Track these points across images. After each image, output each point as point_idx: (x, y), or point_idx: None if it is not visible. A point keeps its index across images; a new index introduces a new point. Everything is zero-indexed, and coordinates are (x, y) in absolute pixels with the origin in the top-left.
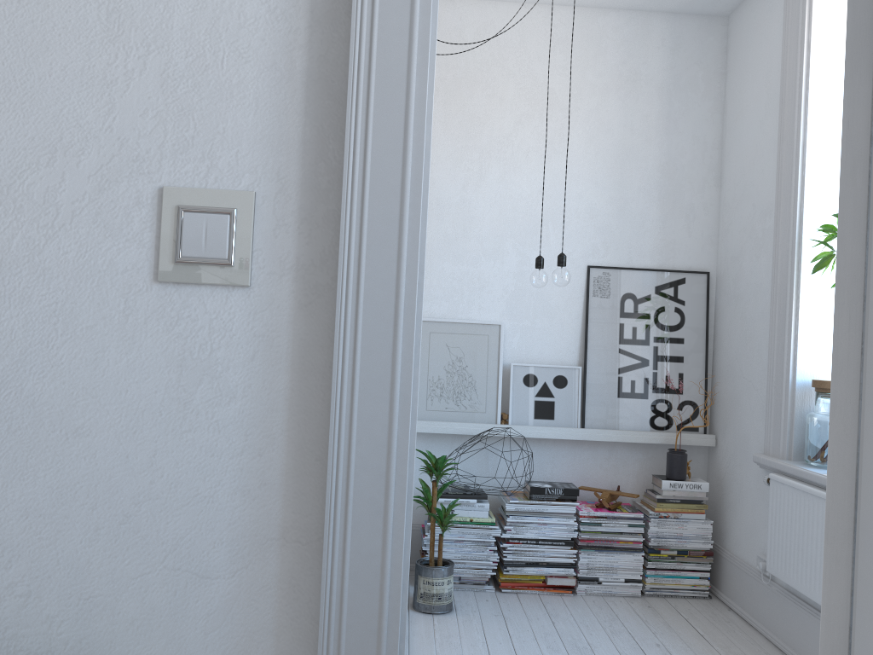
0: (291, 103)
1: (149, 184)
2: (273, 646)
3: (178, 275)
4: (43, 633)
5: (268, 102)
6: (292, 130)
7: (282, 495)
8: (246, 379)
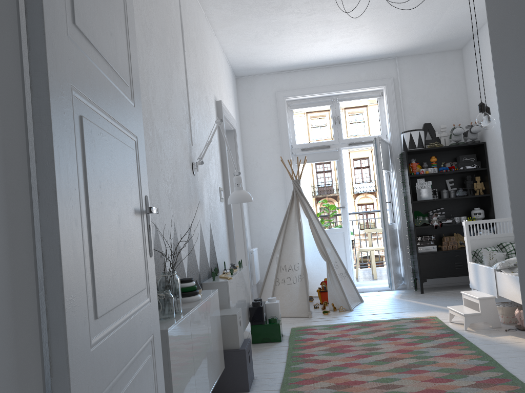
0: (221, 174)
1: (218, 186)
2: (228, 255)
3: (221, 200)
4: (222, 257)
5: (220, 174)
6: (221, 178)
7: (226, 232)
8: (224, 216)
